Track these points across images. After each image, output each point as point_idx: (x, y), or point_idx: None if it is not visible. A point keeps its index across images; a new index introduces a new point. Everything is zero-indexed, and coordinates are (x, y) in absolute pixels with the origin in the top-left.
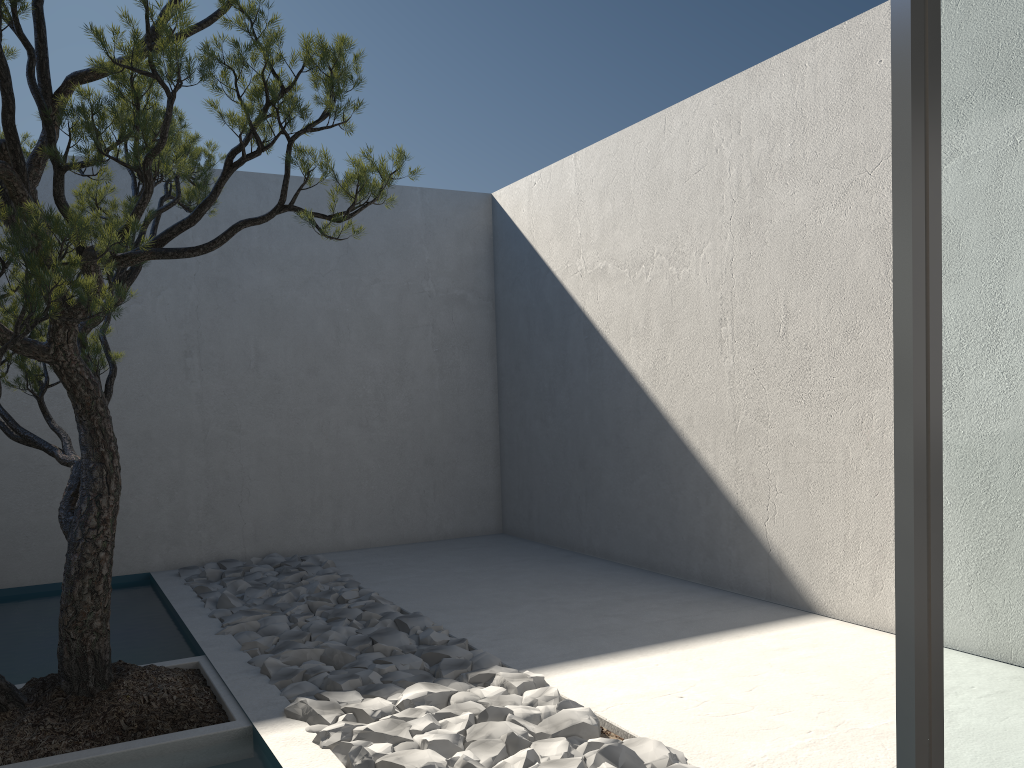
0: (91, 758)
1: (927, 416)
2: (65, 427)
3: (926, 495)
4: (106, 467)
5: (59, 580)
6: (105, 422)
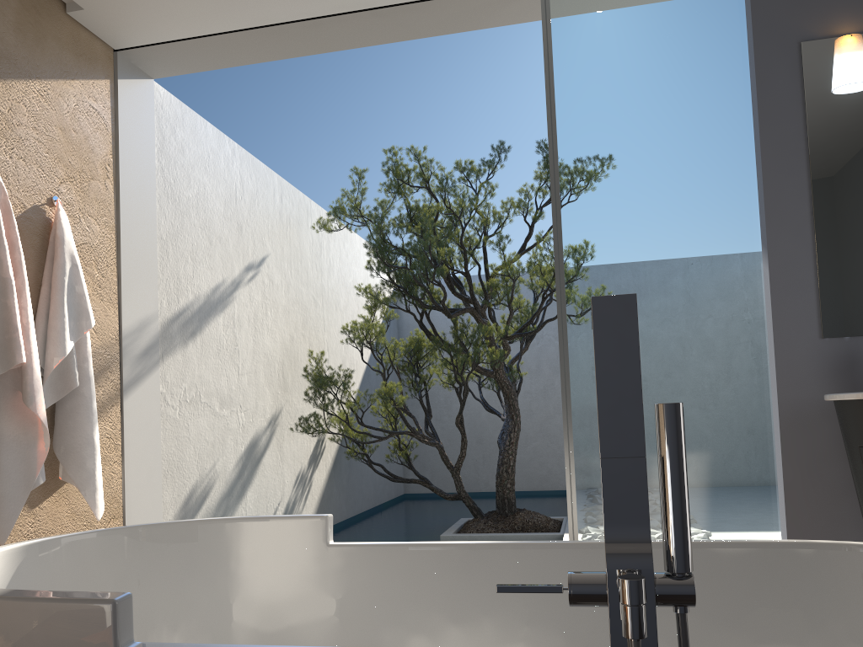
0: (500, 535)
1: (565, 386)
2: (532, 409)
3: (566, 403)
4: (513, 421)
5: (529, 489)
6: (514, 402)
